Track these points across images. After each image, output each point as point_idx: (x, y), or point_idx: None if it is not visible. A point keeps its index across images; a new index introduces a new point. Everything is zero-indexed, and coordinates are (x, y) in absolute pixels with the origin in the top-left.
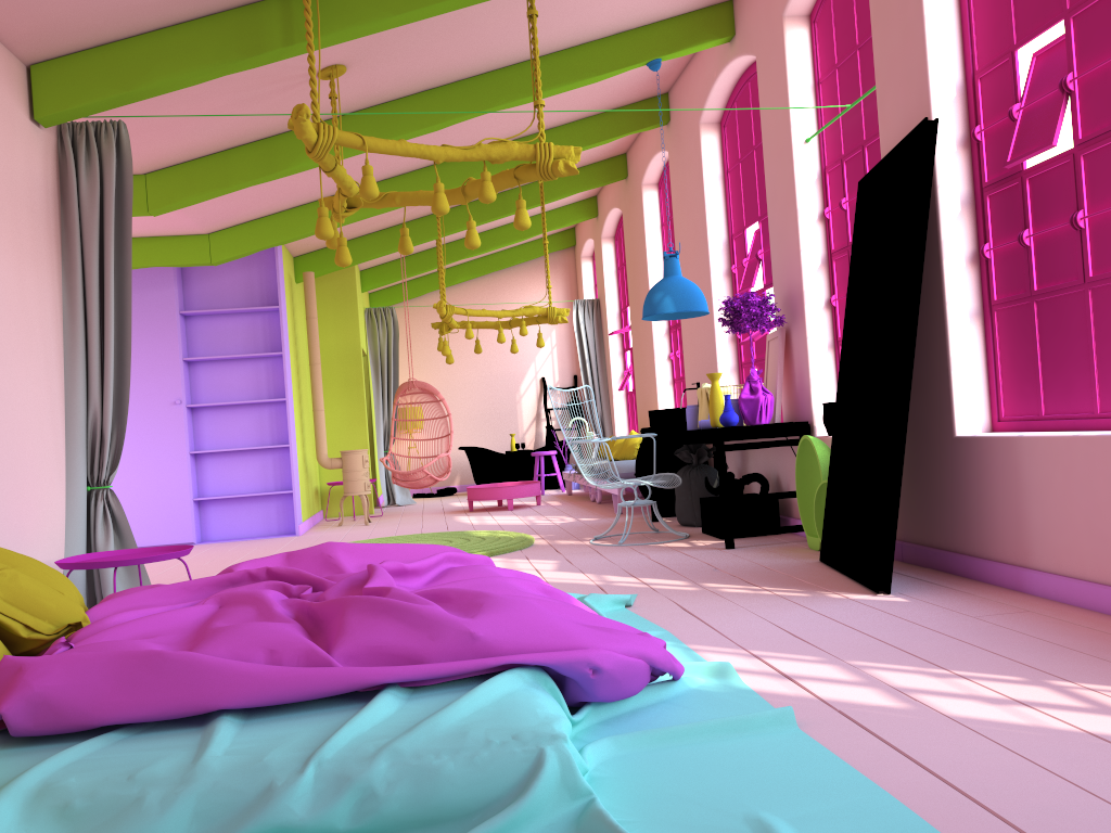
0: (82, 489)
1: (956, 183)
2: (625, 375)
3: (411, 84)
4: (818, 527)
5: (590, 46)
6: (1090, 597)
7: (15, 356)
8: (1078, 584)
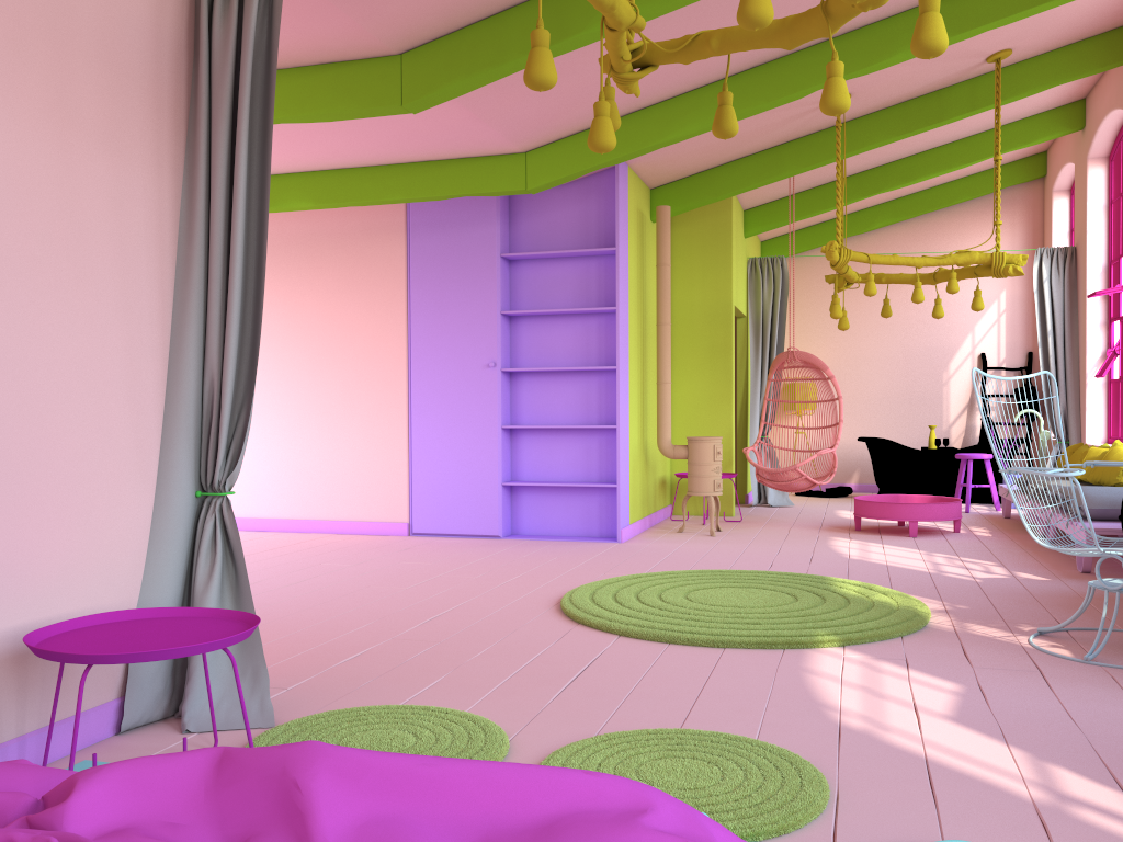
0: (181, 496)
1: None
2: (1108, 356)
3: None
4: None
5: None
6: None
7: (34, 286)
8: None
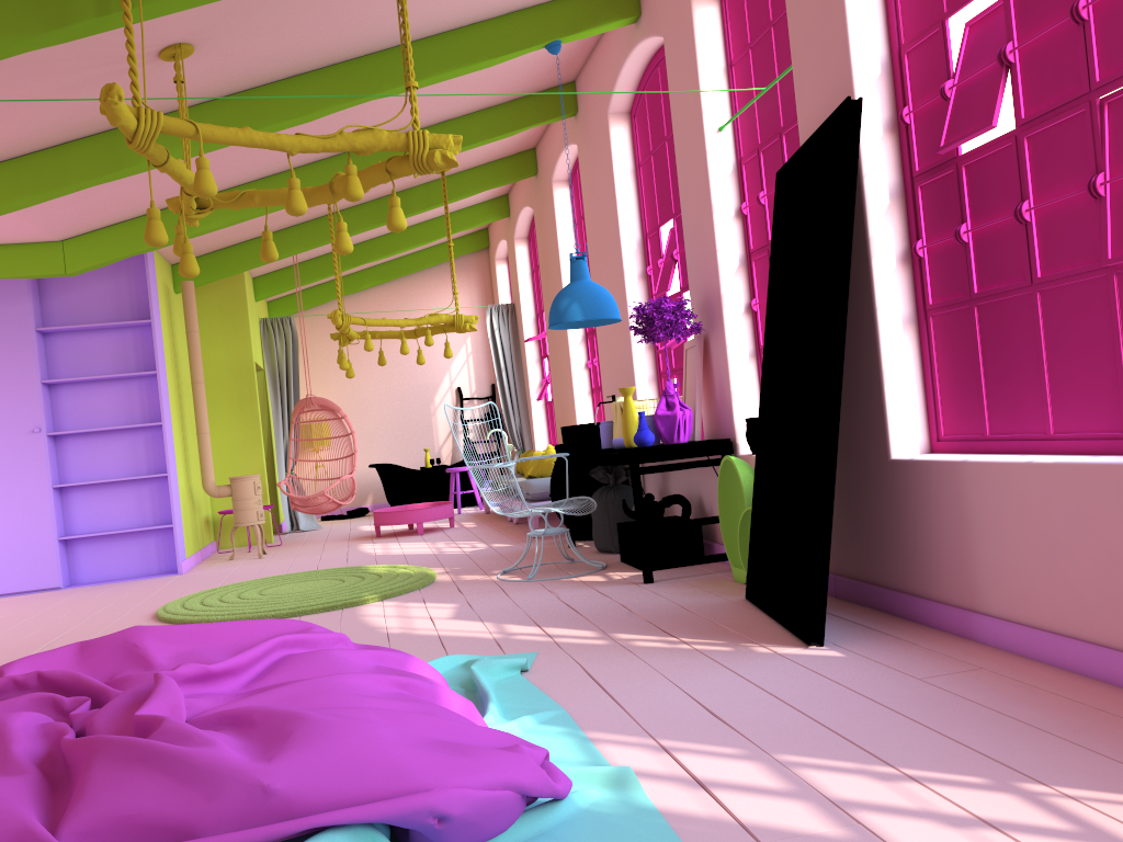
0: None
1: (884, 173)
2: (543, 384)
3: (277, 67)
4: (743, 559)
5: (482, 26)
6: (1051, 650)
7: None
8: (1037, 634)
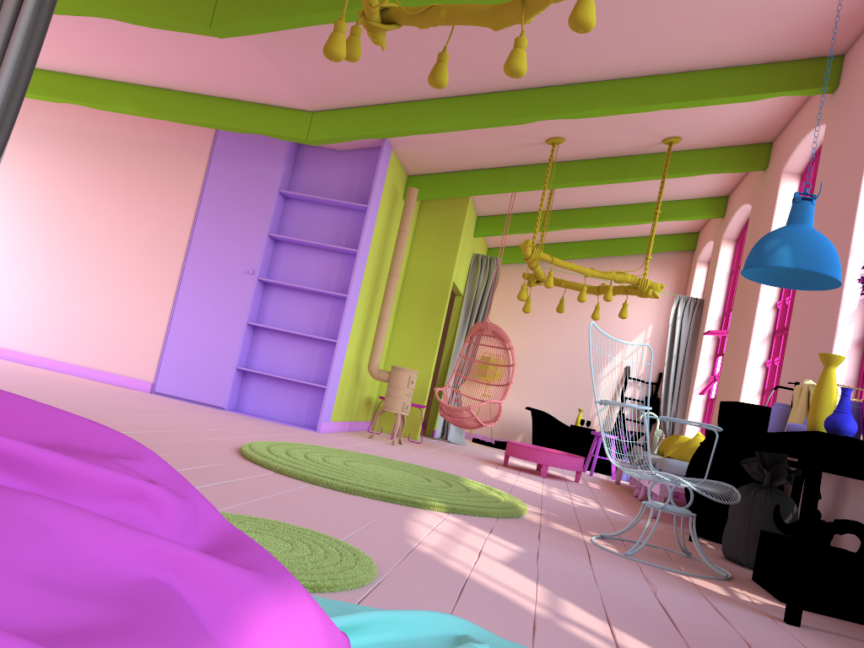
0: None
1: None
2: (710, 381)
3: None
4: None
5: None
6: None
7: None
8: None
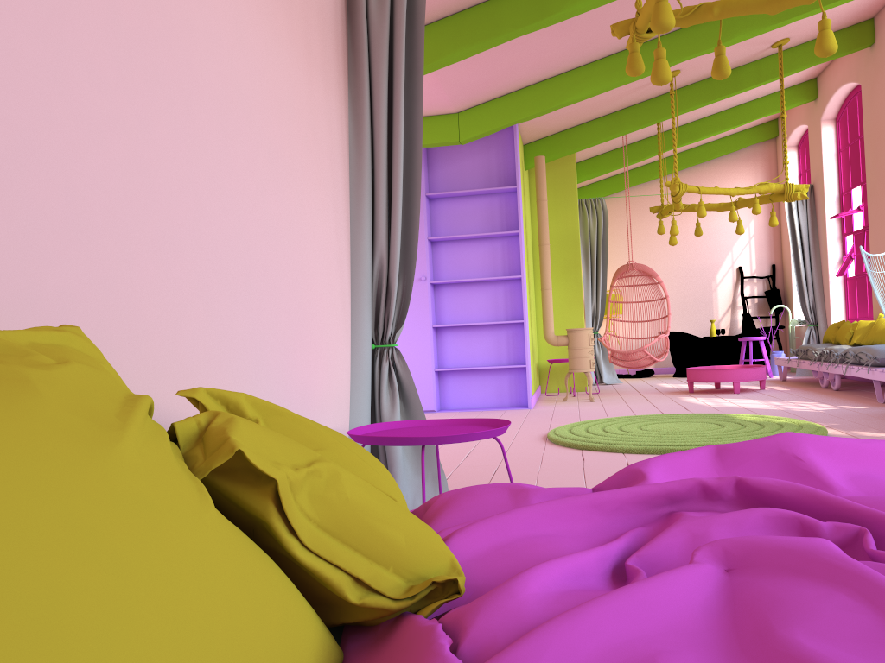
0: (367, 347)
1: None
2: (844, 261)
3: None
4: None
5: None
6: None
7: (304, 178)
8: None
